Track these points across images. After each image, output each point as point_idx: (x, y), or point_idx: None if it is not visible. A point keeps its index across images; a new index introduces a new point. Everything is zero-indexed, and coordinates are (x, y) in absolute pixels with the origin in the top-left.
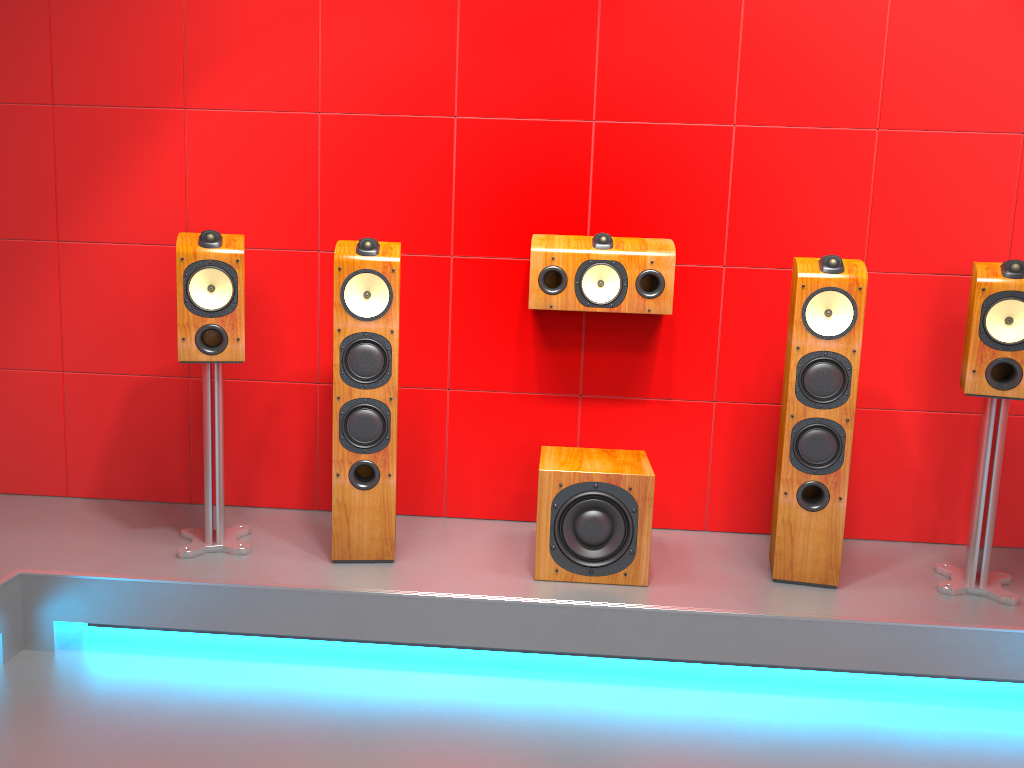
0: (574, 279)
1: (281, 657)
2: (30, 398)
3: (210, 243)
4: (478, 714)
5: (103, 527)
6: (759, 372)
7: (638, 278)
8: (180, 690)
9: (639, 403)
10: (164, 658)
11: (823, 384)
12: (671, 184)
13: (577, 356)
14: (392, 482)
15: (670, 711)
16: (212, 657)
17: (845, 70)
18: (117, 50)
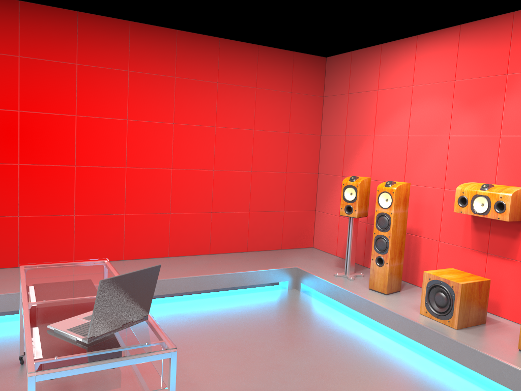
0: (470, 202)
1: (345, 312)
2: (331, 223)
3: (351, 180)
4: (370, 343)
5: (330, 264)
6: None
7: (494, 204)
8: (311, 308)
9: (512, 261)
10: (319, 301)
11: None
12: None
13: (487, 235)
14: (387, 266)
15: (431, 372)
16: (329, 306)
17: None
18: (360, 118)
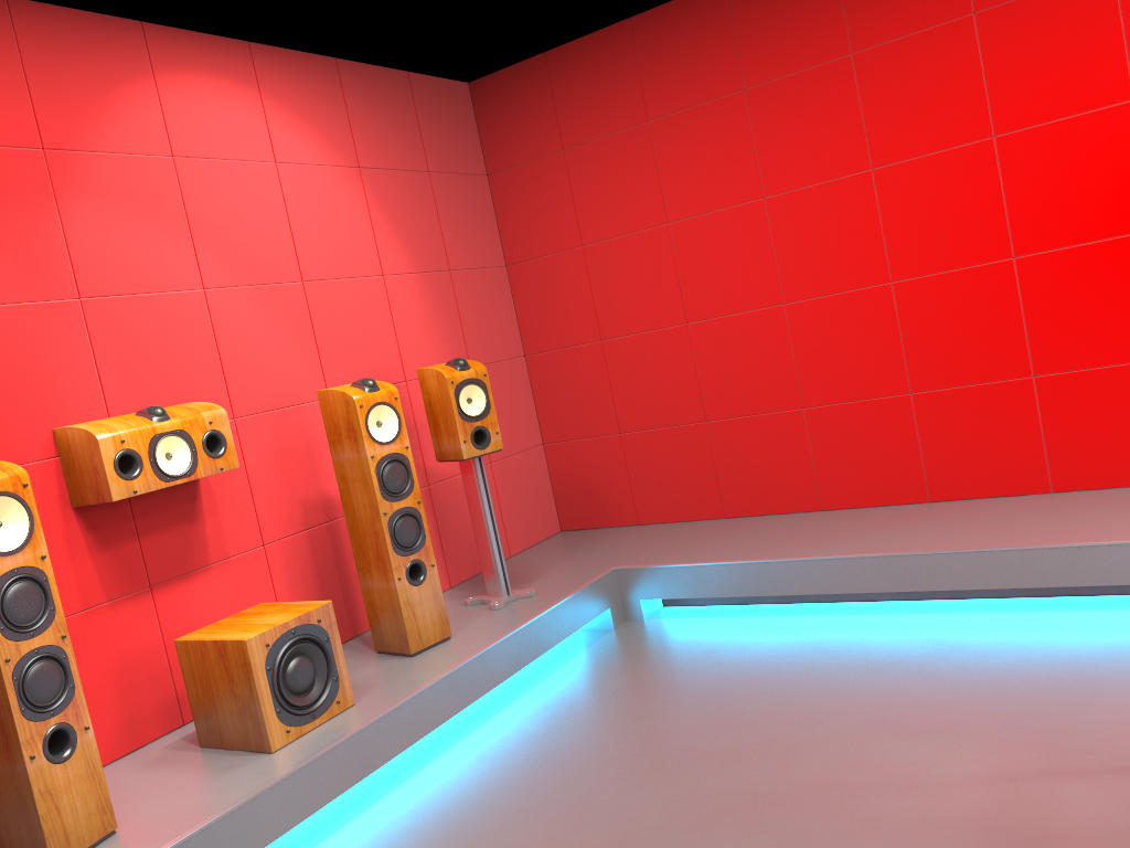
0: (149, 457)
1: None
2: None
3: None
4: None
5: None
6: (287, 506)
7: (204, 441)
8: None
9: (205, 572)
10: None
11: (397, 480)
12: (169, 351)
13: (135, 546)
14: (91, 735)
15: (450, 774)
16: None
17: (268, 235)
18: None
